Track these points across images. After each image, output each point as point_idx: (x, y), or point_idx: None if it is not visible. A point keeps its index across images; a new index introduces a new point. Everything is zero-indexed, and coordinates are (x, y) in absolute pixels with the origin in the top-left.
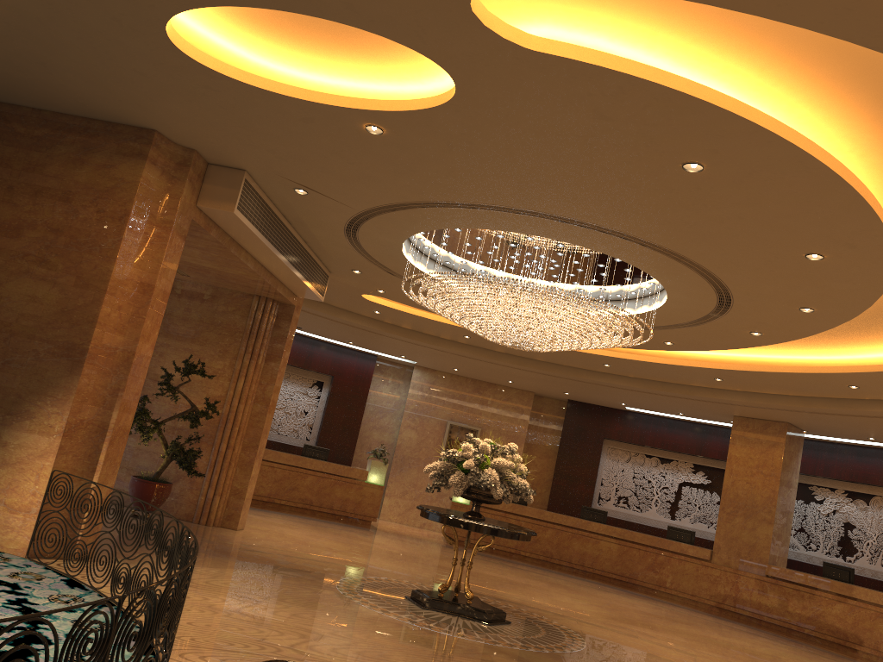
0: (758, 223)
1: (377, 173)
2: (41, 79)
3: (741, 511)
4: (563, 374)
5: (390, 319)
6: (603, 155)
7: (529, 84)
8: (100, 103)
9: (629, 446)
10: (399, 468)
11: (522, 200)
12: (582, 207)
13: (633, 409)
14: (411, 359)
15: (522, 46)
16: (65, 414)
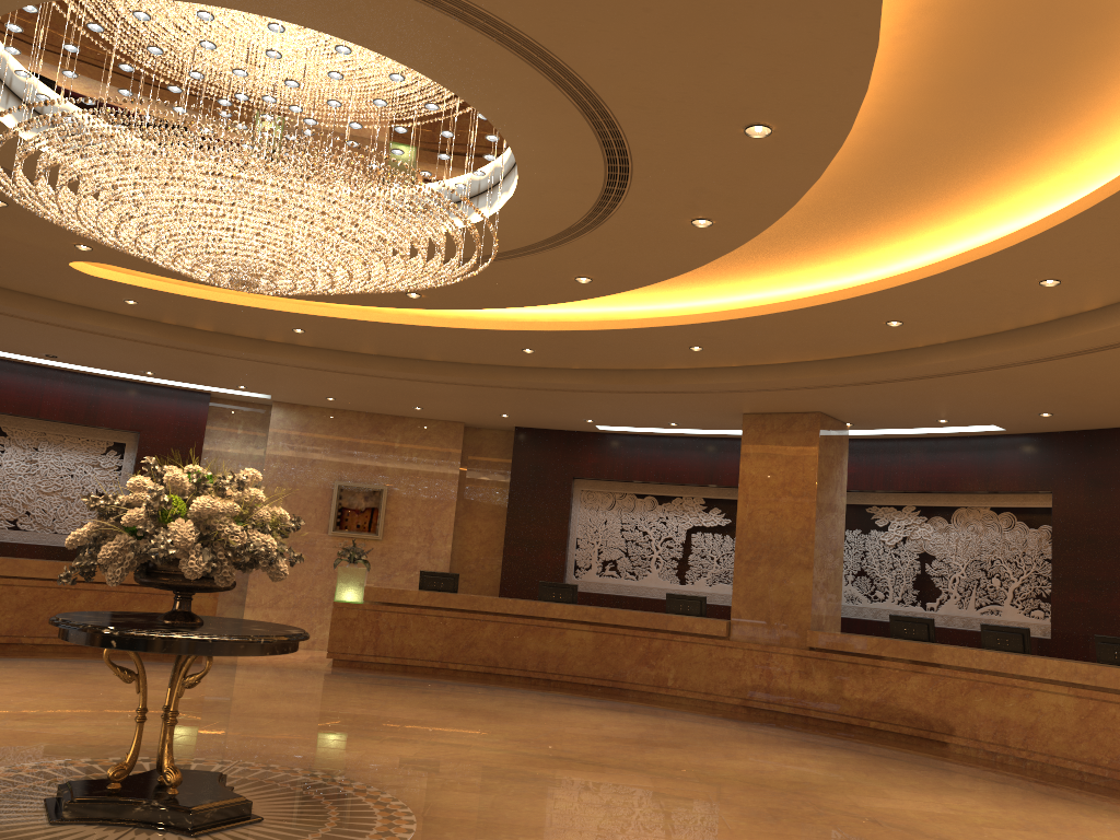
0: None
1: None
2: None
3: (765, 556)
4: (473, 378)
5: (164, 314)
6: None
7: None
8: None
9: (612, 486)
10: None
11: None
12: None
13: (609, 429)
14: (259, 391)
15: None
16: None
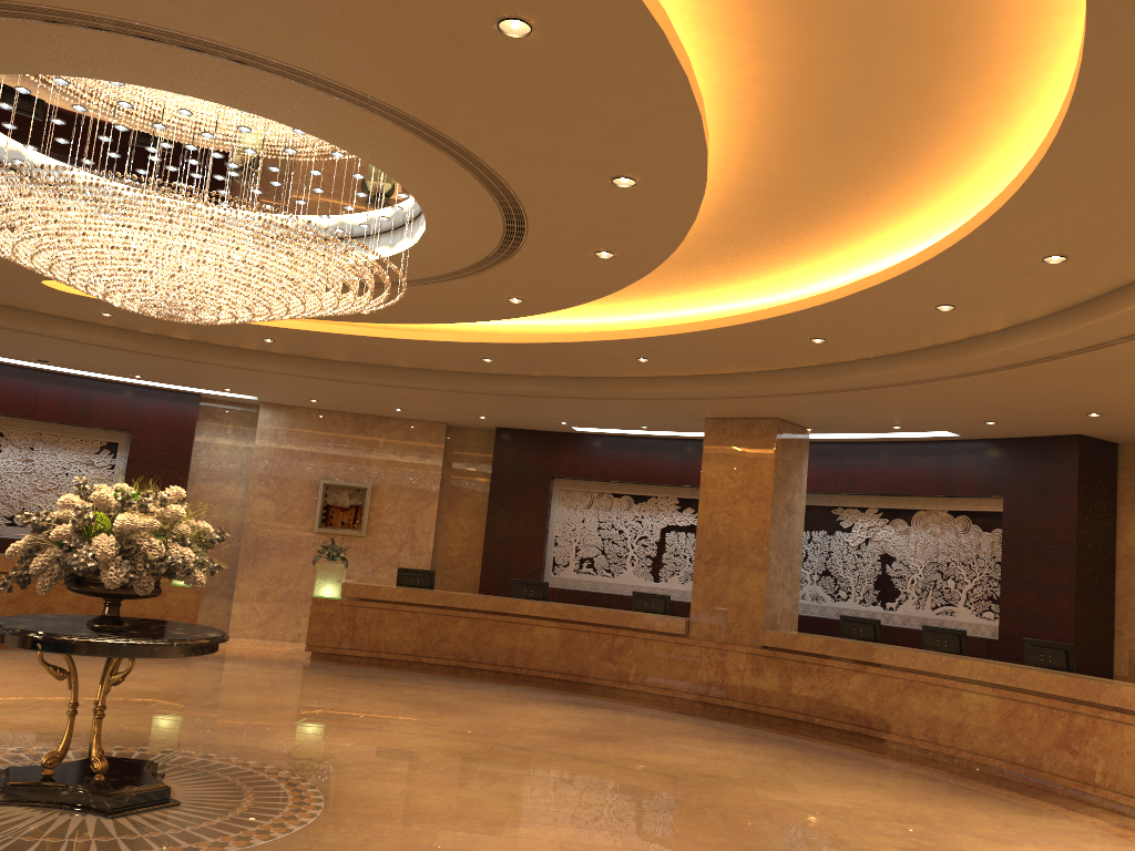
0: None
1: None
2: None
3: (723, 557)
4: (440, 384)
5: (140, 325)
6: None
7: None
8: None
9: (590, 485)
10: (252, 558)
11: None
12: None
13: (586, 430)
14: (245, 393)
15: None
16: None
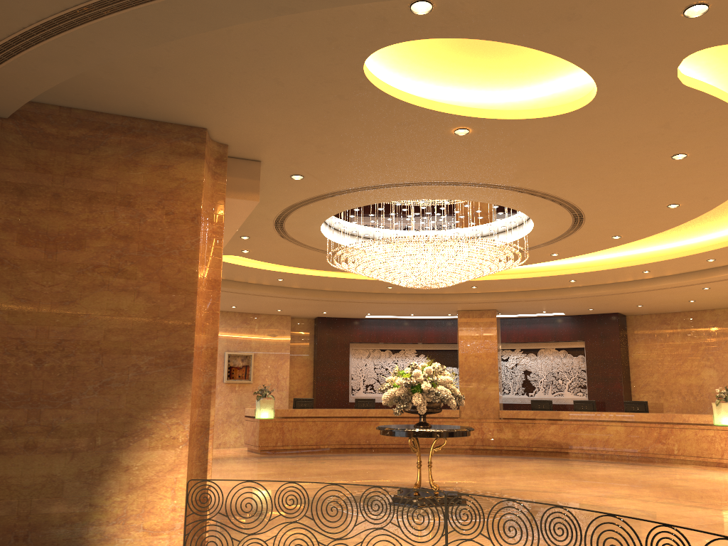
0: (667, 188)
1: (406, 162)
2: (126, 81)
3: (474, 377)
4: (347, 299)
5: None
6: (626, 149)
7: (646, 105)
8: (173, 104)
9: (368, 345)
10: None
11: (510, 178)
12: (553, 182)
13: (370, 317)
14: None
15: (682, 83)
16: (186, 422)
